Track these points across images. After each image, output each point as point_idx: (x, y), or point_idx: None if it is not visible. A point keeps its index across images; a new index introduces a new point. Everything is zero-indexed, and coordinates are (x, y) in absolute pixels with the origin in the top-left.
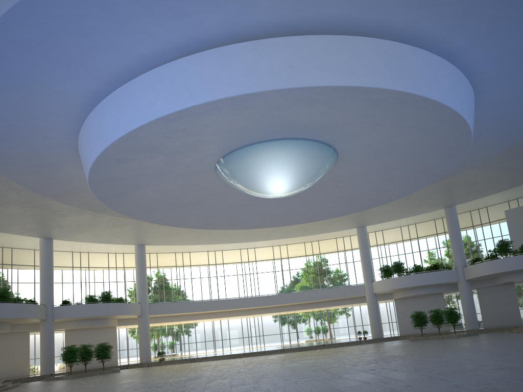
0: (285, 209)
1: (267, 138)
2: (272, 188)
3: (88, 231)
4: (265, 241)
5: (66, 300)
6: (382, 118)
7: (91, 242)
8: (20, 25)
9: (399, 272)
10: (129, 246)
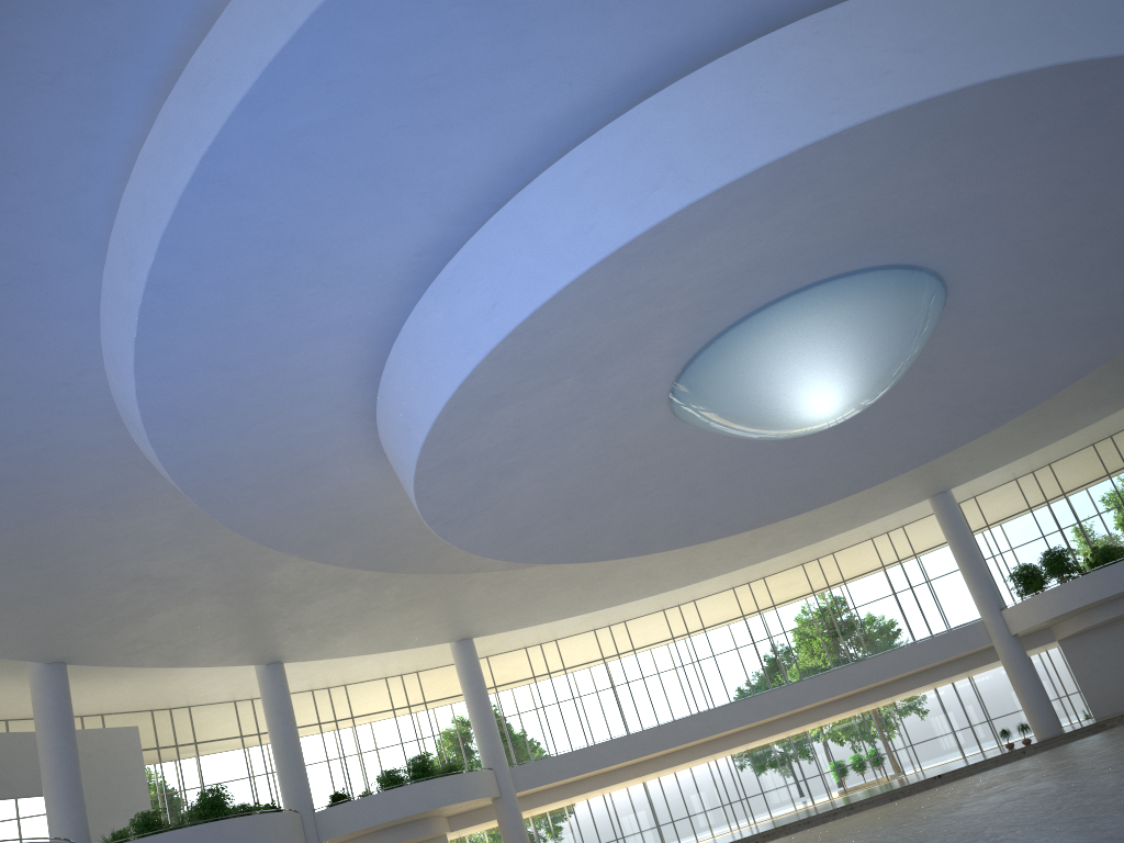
0: (807, 469)
1: (802, 283)
2: (817, 404)
3: (356, 628)
4: (719, 579)
5: (338, 792)
6: (1088, 158)
7: (362, 653)
8: (297, 92)
9: (1064, 572)
10: (432, 651)
